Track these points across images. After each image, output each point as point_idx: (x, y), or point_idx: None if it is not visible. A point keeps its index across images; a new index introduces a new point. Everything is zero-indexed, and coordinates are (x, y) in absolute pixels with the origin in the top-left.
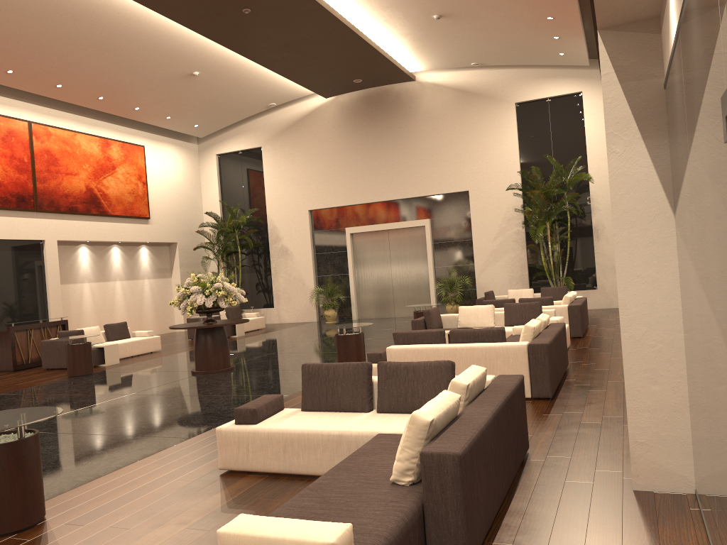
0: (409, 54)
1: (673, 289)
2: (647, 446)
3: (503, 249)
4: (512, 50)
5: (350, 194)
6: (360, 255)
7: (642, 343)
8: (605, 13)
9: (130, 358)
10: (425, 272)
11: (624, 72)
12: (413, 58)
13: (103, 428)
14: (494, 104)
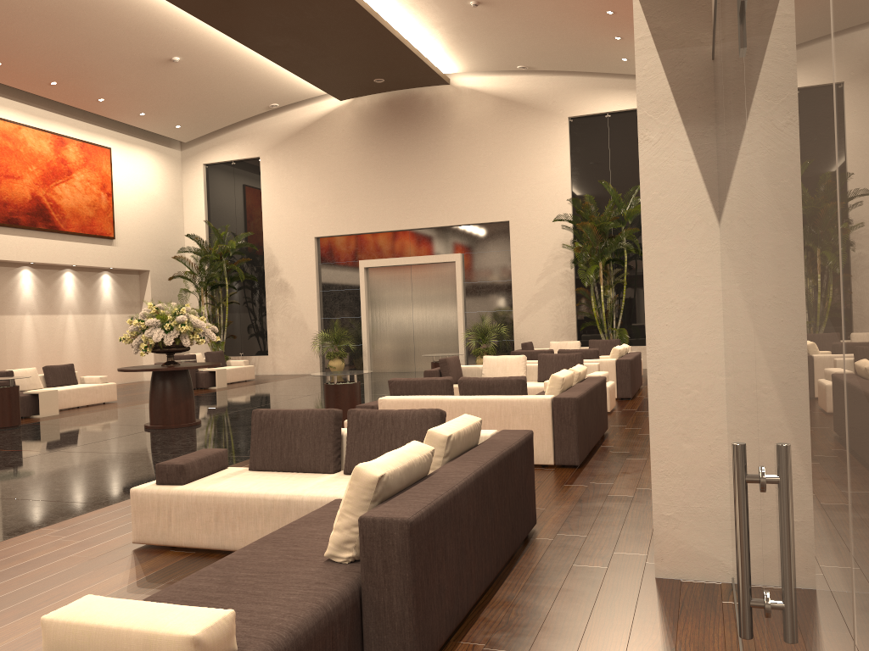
0: (442, 51)
1: (714, 319)
2: (675, 520)
3: (547, 293)
4: (565, 52)
5: (366, 220)
6: (376, 295)
7: (673, 388)
8: None
9: (74, 409)
10: (454, 318)
11: (663, 37)
12: (447, 56)
13: (4, 491)
14: (543, 118)
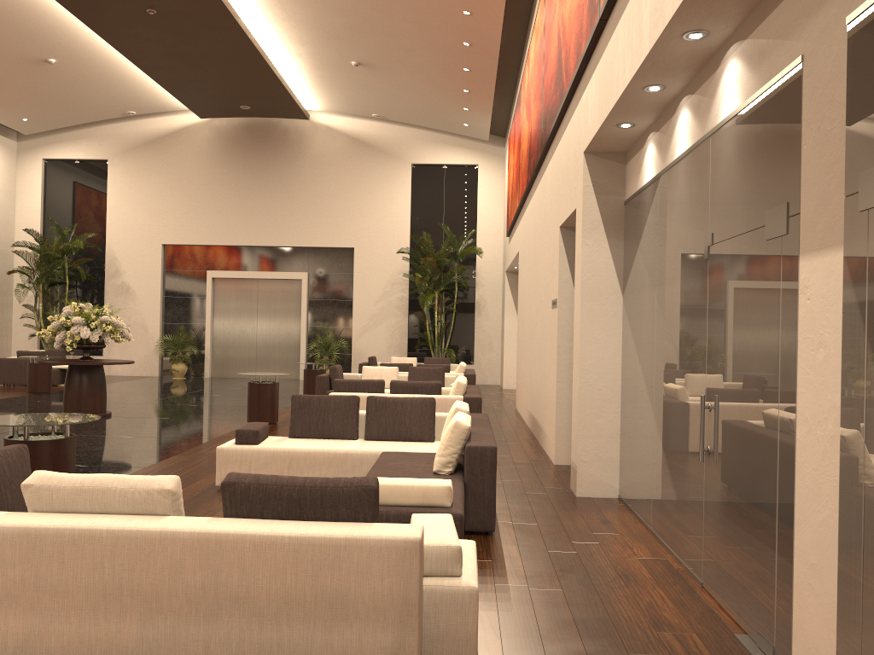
0: (310, 92)
1: (617, 349)
2: (589, 463)
3: (384, 314)
4: (419, 111)
5: (217, 233)
6: (221, 304)
7: (592, 387)
8: (595, 144)
9: None
10: (296, 331)
11: (599, 187)
12: (313, 96)
13: None
14: (390, 161)
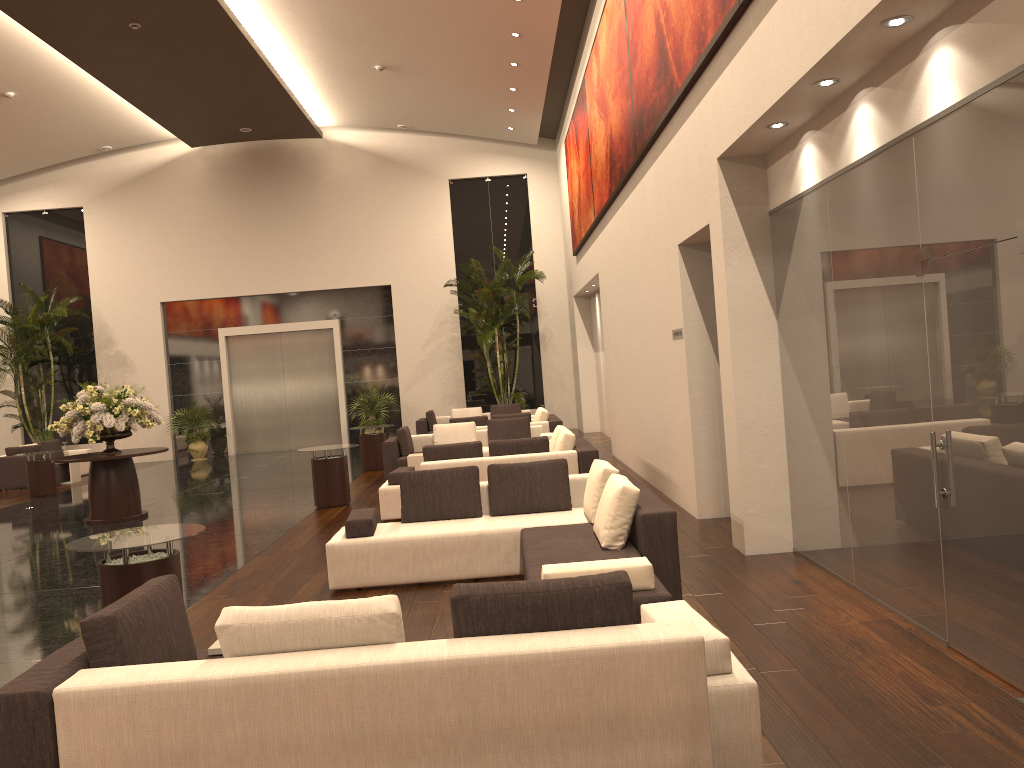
0: (323, 105)
1: (776, 382)
2: (757, 515)
3: (434, 359)
4: (454, 117)
5: (225, 283)
6: (239, 367)
7: (752, 429)
8: (734, 149)
9: None
10: (333, 389)
11: (738, 198)
12: (327, 110)
13: (76, 582)
14: (423, 179)
